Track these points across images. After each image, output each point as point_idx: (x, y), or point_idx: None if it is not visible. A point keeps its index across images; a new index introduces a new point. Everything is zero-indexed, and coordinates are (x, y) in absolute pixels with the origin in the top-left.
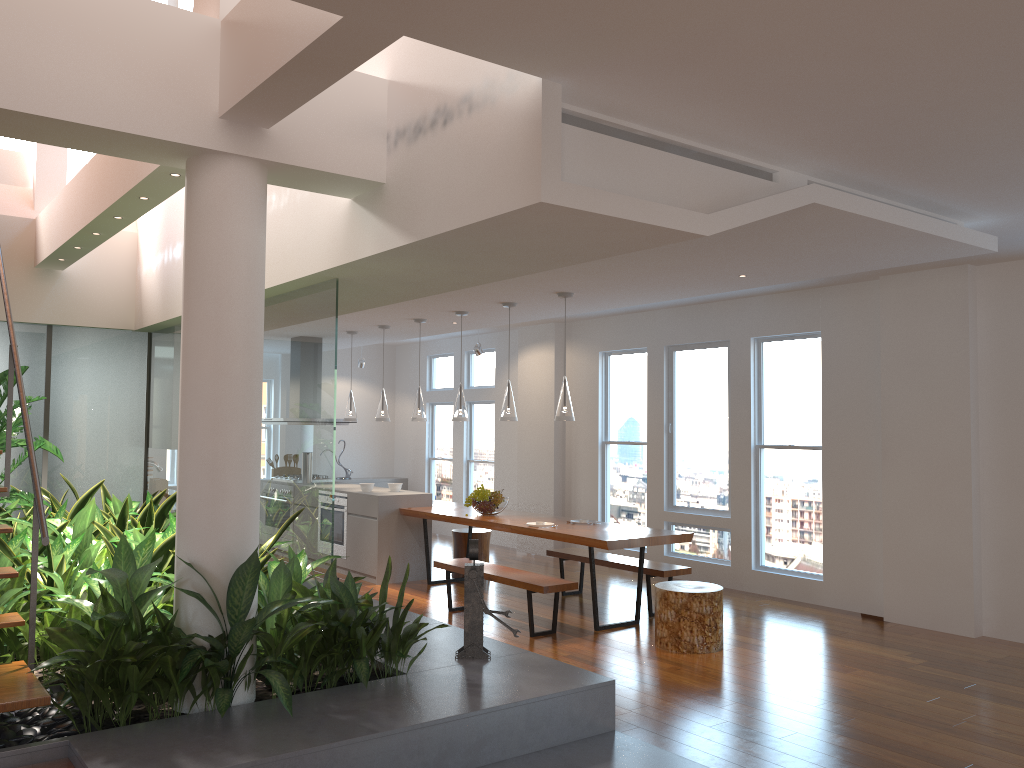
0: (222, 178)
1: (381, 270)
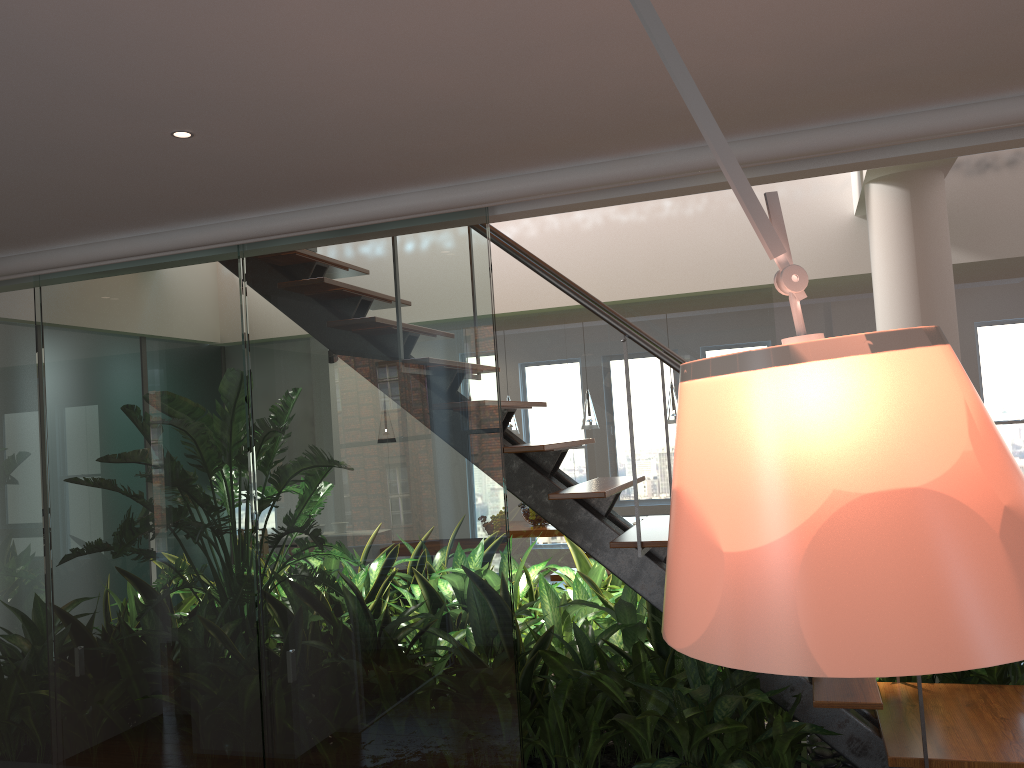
0: (943, 193)
1: (837, 282)
